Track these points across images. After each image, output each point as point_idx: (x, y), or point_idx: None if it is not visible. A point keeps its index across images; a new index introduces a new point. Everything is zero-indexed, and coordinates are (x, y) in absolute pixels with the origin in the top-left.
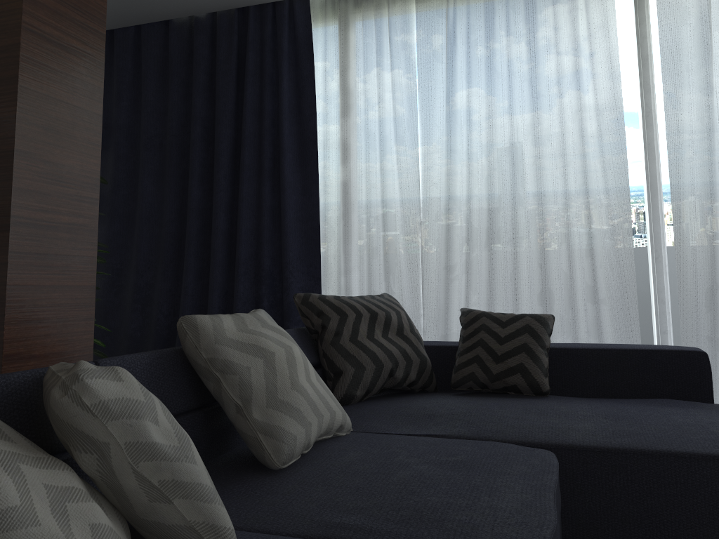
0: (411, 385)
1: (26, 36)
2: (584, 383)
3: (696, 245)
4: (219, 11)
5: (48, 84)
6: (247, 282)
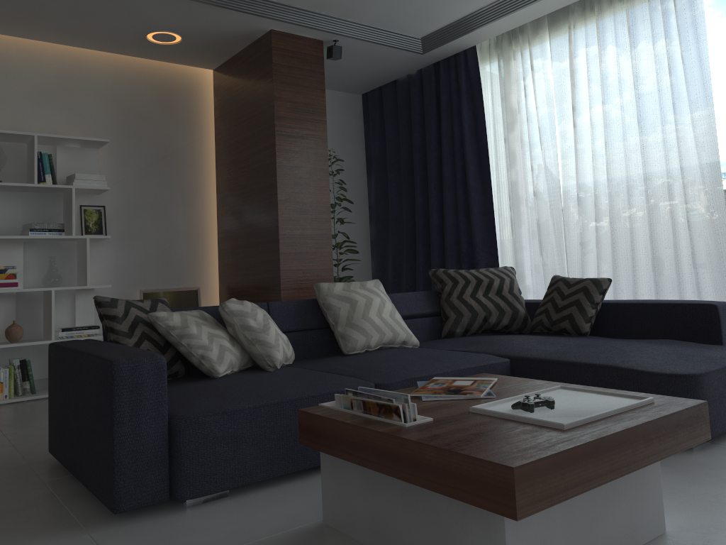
0: (507, 328)
1: (278, 138)
2: (629, 329)
3: None
4: (423, 68)
5: (293, 160)
6: (453, 261)
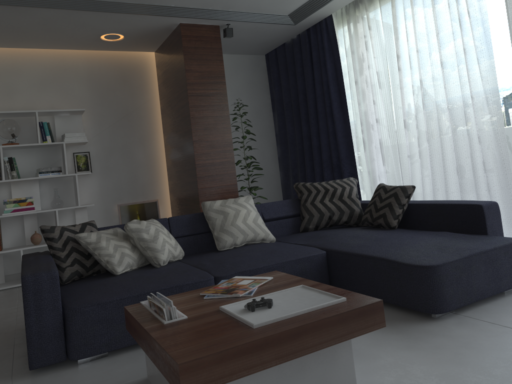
0: (347, 223)
1: (190, 98)
2: (427, 222)
3: None
4: (300, 33)
5: (202, 112)
6: (328, 171)
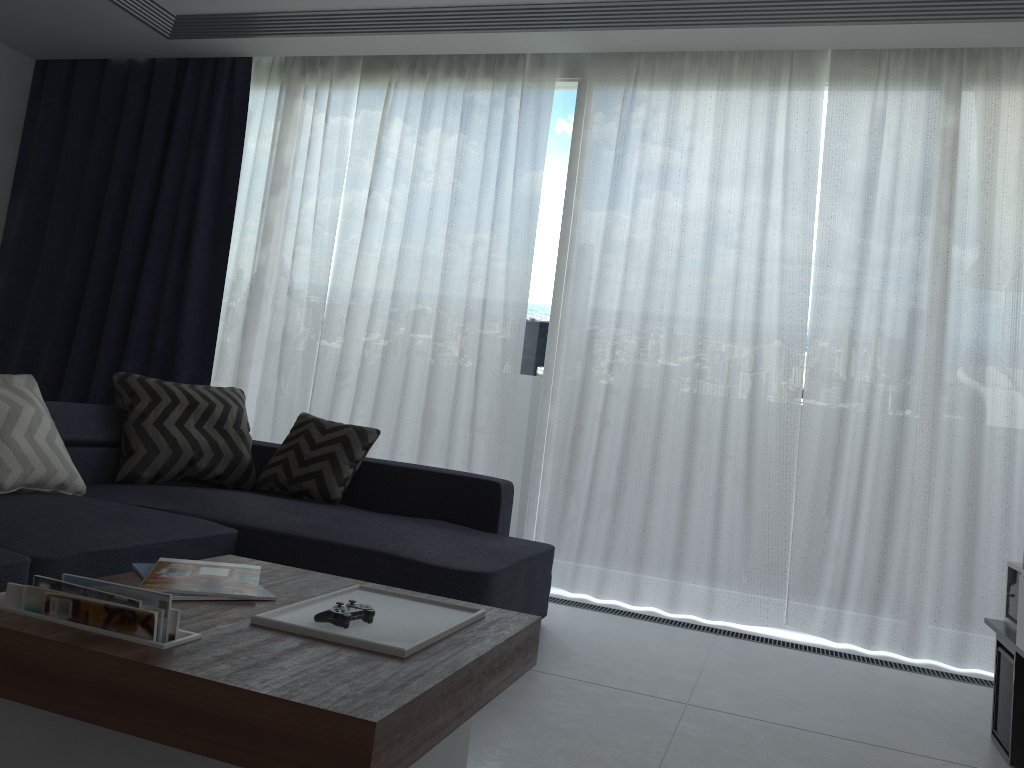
0: (220, 479)
1: None
2: (390, 500)
3: (576, 383)
4: (159, 58)
5: None
6: (137, 361)
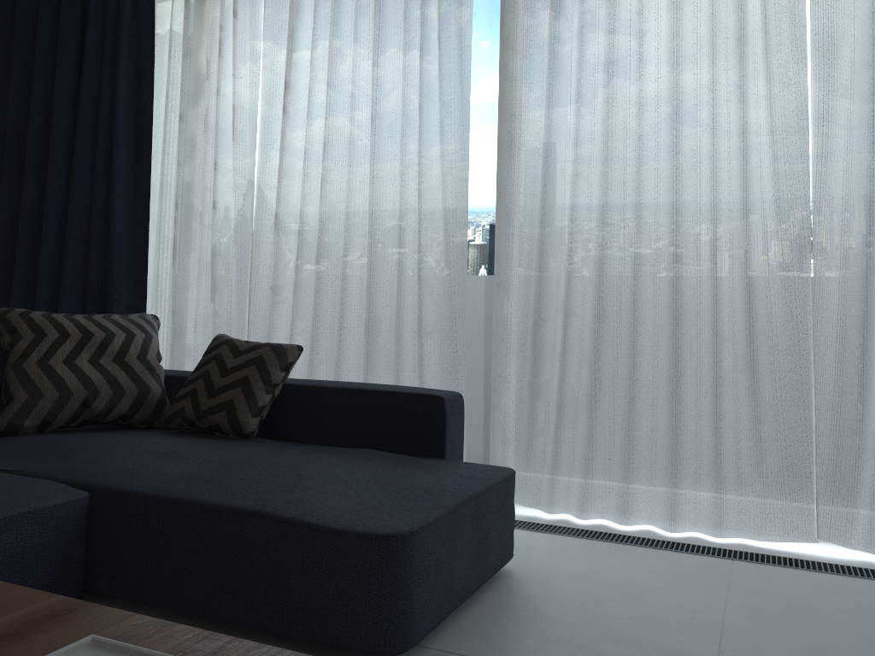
0: (125, 419)
1: None
2: (319, 427)
3: (532, 271)
4: None
5: None
6: (74, 297)
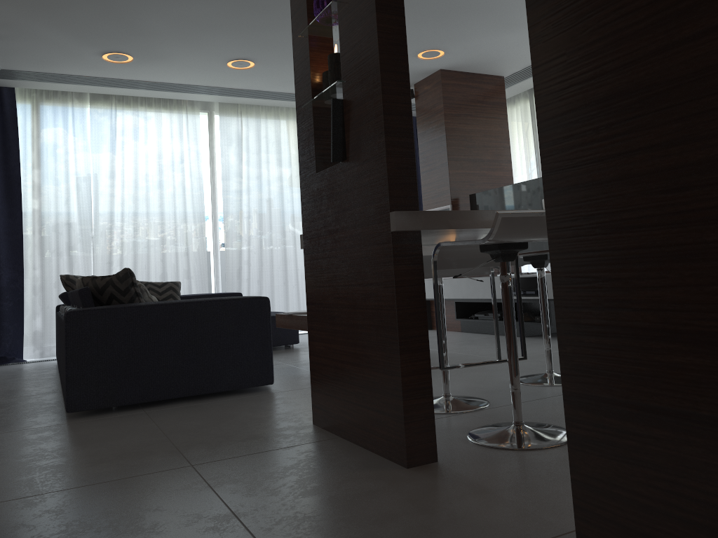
0: None
1: None
2: None
3: (233, 250)
4: None
5: None
6: None
